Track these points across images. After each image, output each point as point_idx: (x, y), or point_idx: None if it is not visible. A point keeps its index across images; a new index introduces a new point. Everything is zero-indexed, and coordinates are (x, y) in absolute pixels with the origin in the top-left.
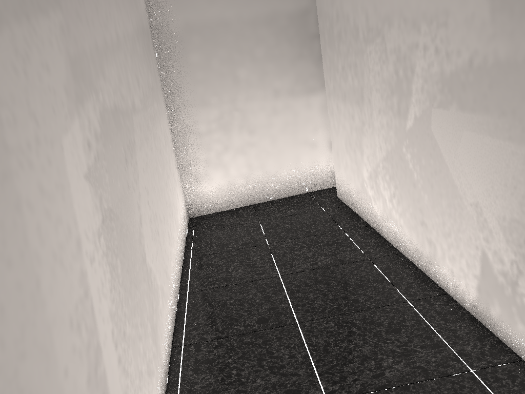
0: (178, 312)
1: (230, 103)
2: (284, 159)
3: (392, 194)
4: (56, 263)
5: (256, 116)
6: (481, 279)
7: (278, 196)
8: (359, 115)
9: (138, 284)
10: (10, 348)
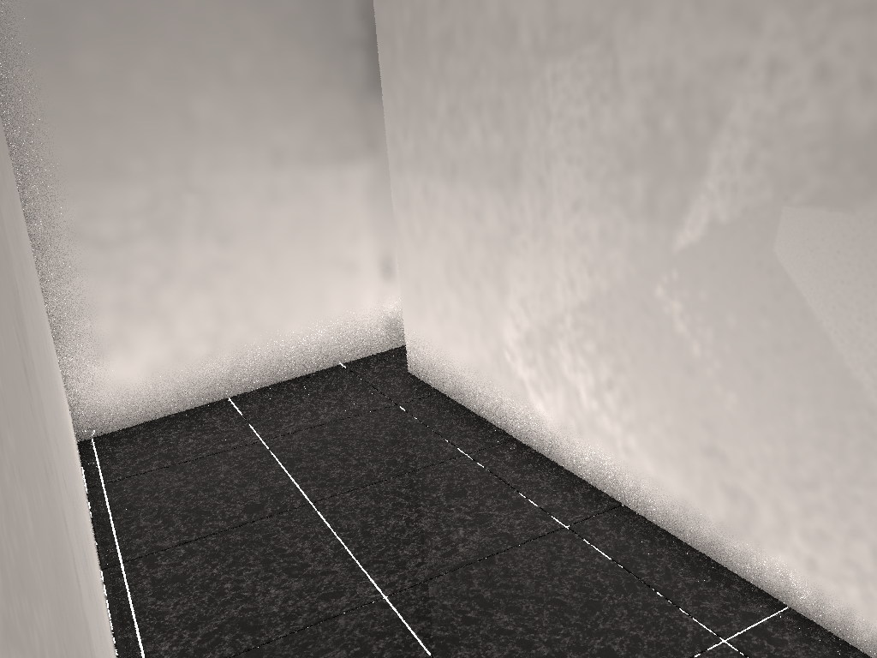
0: None
1: (177, 174)
2: (293, 298)
3: (603, 382)
4: None
5: (235, 204)
6: None
7: (282, 375)
8: (500, 210)
9: None
10: None
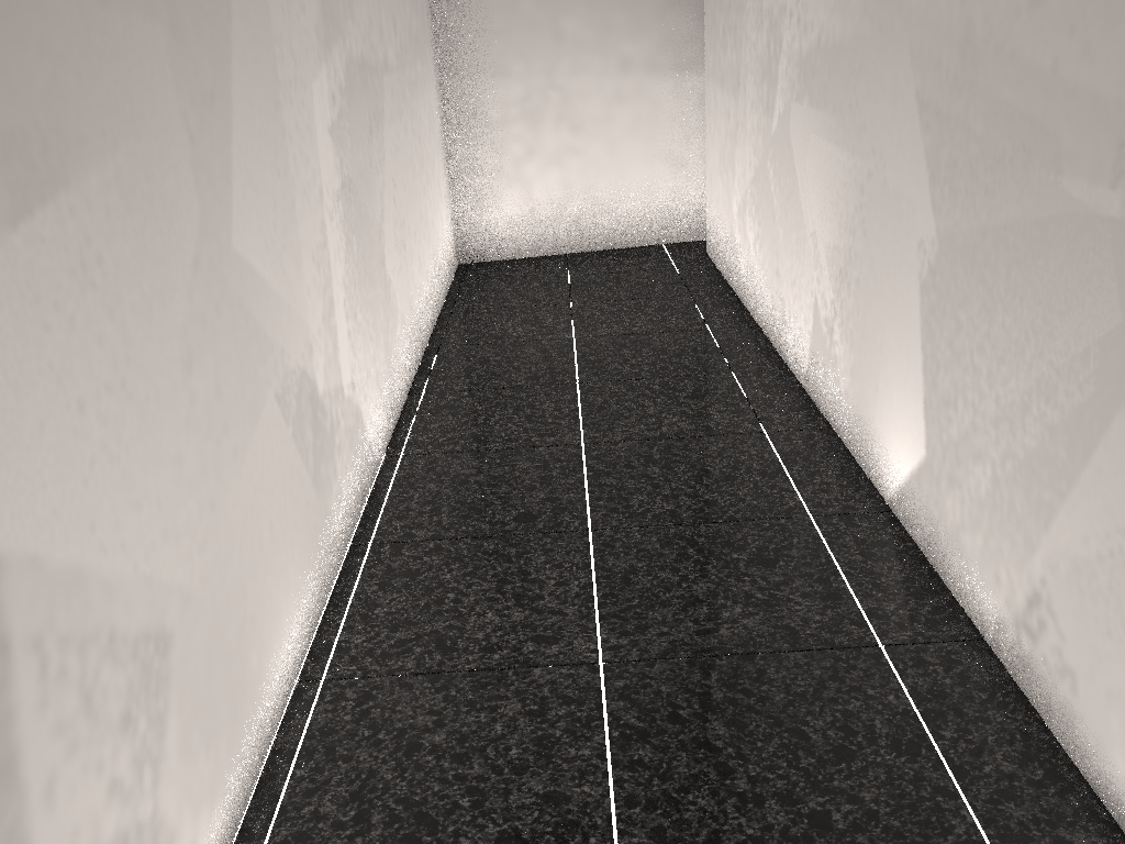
0: (423, 364)
1: (545, 75)
2: (627, 182)
3: (756, 236)
4: (304, 197)
5: (587, 102)
6: (812, 336)
7: (611, 244)
8: (734, 111)
9: (374, 282)
10: (279, 235)
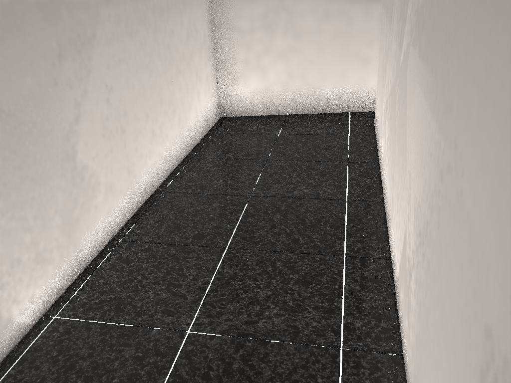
0: (140, 208)
1: (278, 1)
2: (328, 72)
3: (388, 136)
4: None
5: (305, 19)
6: (402, 258)
7: (316, 110)
8: (388, 36)
9: (45, 180)
10: None
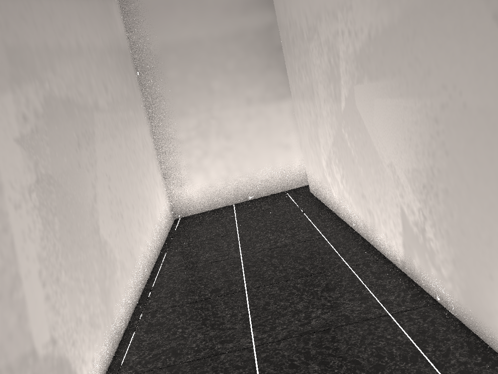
0: (145, 290)
1: (207, 112)
2: (260, 161)
3: (342, 176)
4: None
5: (231, 122)
6: (404, 235)
7: (257, 195)
8: (313, 109)
9: (85, 247)
10: None
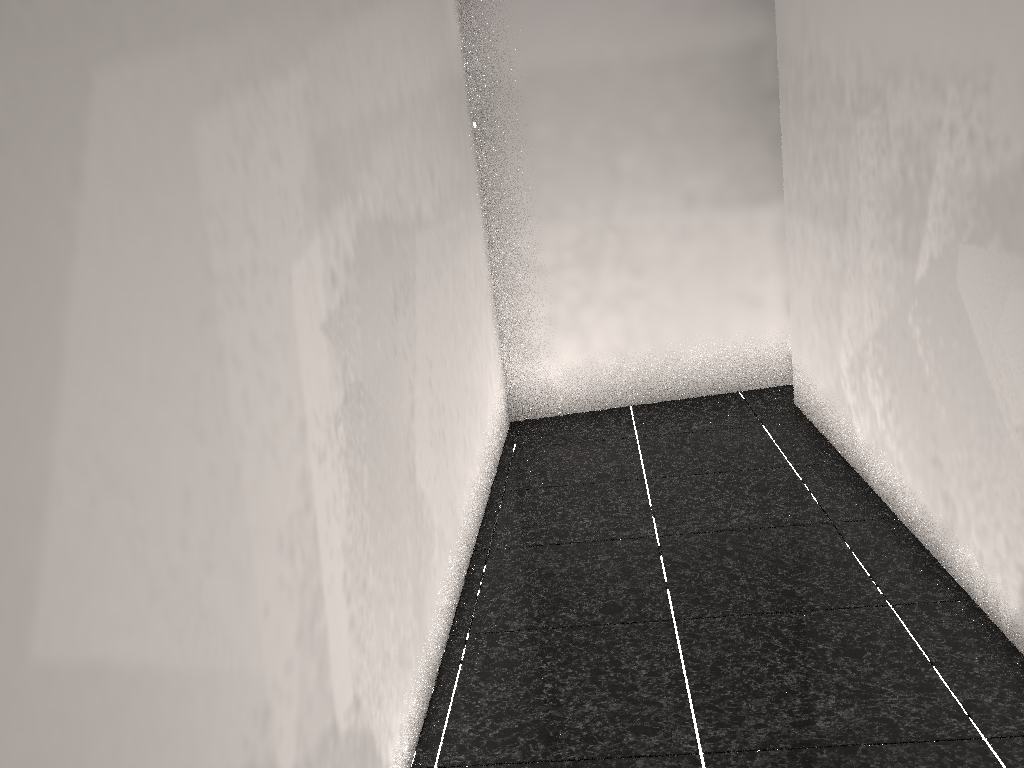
0: (468, 579)
1: (602, 216)
2: (696, 326)
3: (887, 403)
4: (265, 451)
5: (648, 241)
6: None
7: (680, 394)
8: (837, 249)
9: (397, 513)
10: (194, 551)
